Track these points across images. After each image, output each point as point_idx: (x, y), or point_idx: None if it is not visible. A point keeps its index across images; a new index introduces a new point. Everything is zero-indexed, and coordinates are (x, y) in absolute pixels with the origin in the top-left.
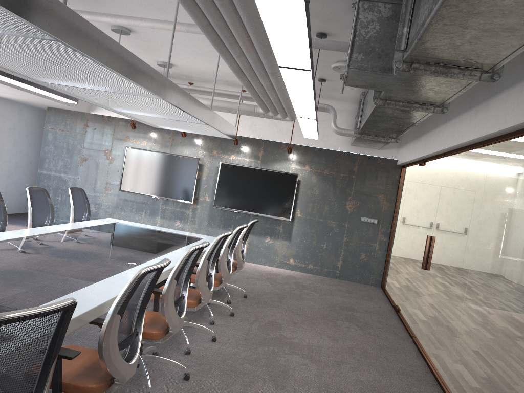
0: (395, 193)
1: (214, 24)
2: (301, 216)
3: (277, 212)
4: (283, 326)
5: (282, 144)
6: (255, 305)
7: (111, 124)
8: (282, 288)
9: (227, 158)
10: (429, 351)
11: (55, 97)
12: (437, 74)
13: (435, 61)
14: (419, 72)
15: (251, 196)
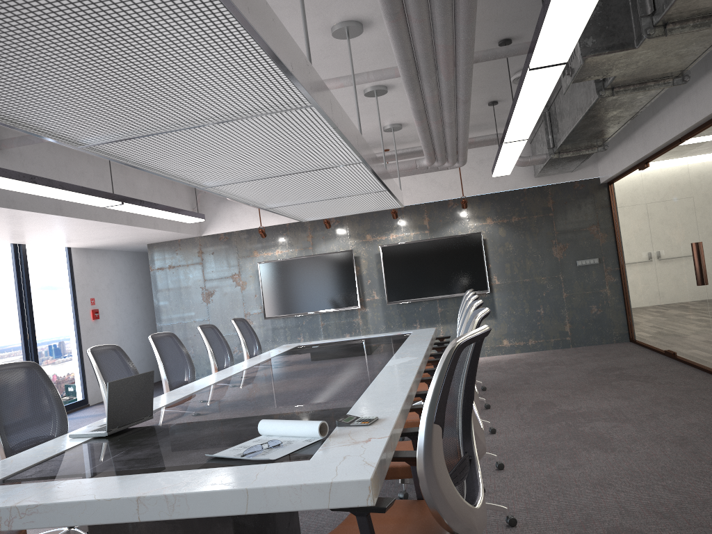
0: (609, 219)
1: (422, 54)
2: (500, 282)
3: (468, 286)
4: (556, 402)
5: (448, 201)
6: (502, 393)
7: (230, 241)
8: (516, 371)
9: (387, 240)
10: None
11: (181, 219)
12: (698, 28)
13: (693, 13)
14: (676, 32)
15: (430, 276)
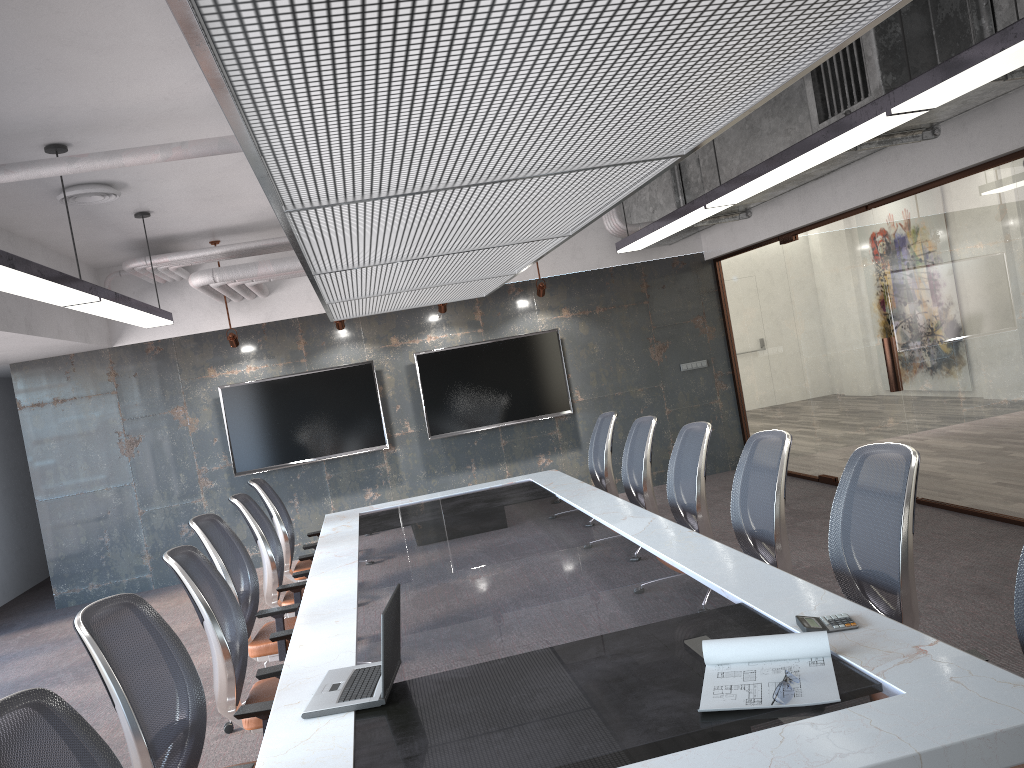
0: (718, 308)
1: None
2: (584, 399)
3: (544, 406)
4: None
5: (509, 286)
6: None
7: (167, 354)
8: None
9: (422, 344)
10: (978, 500)
11: (145, 322)
12: None
13: None
14: (1017, 76)
15: (491, 395)
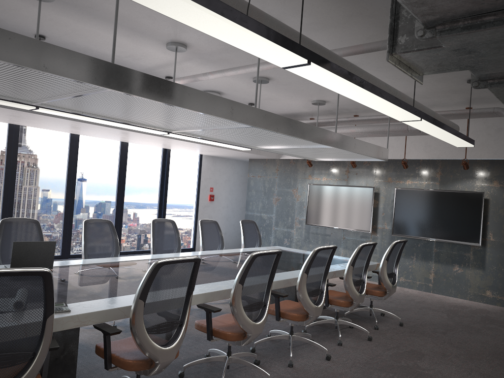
0: None
1: None
2: (494, 240)
3: (462, 236)
4: (426, 357)
5: (461, 161)
6: (407, 333)
7: (296, 165)
8: (460, 320)
9: (403, 184)
10: None
11: (230, 147)
12: (467, 30)
13: (453, 15)
14: (445, 34)
15: (431, 220)
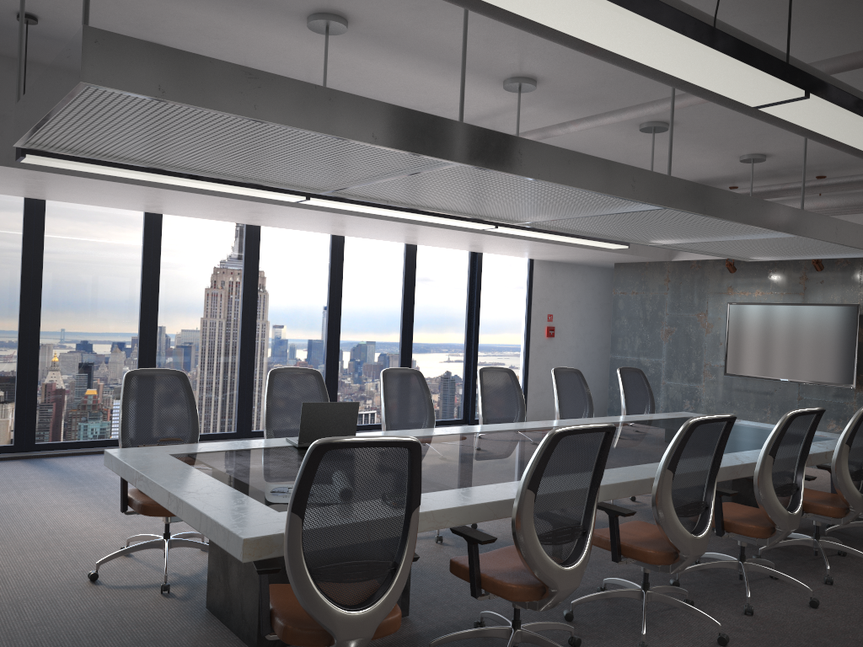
0: None
1: None
2: None
3: None
4: None
5: None
6: None
7: (702, 271)
8: None
9: None
10: None
11: (594, 244)
12: None
13: None
14: None
15: None
